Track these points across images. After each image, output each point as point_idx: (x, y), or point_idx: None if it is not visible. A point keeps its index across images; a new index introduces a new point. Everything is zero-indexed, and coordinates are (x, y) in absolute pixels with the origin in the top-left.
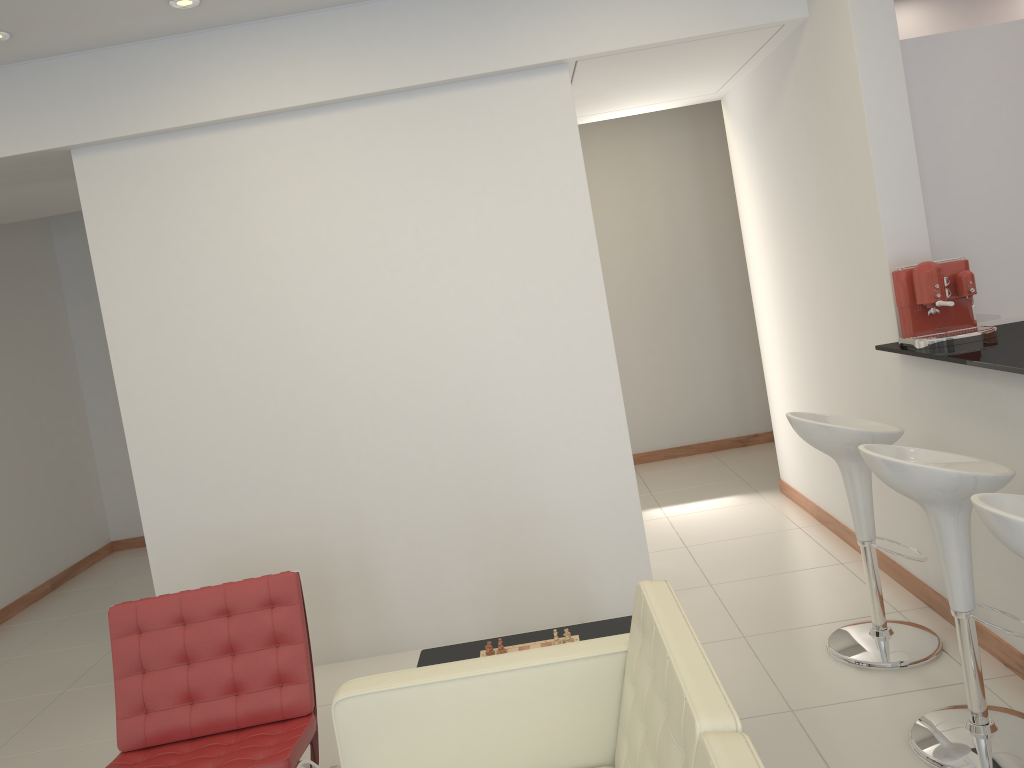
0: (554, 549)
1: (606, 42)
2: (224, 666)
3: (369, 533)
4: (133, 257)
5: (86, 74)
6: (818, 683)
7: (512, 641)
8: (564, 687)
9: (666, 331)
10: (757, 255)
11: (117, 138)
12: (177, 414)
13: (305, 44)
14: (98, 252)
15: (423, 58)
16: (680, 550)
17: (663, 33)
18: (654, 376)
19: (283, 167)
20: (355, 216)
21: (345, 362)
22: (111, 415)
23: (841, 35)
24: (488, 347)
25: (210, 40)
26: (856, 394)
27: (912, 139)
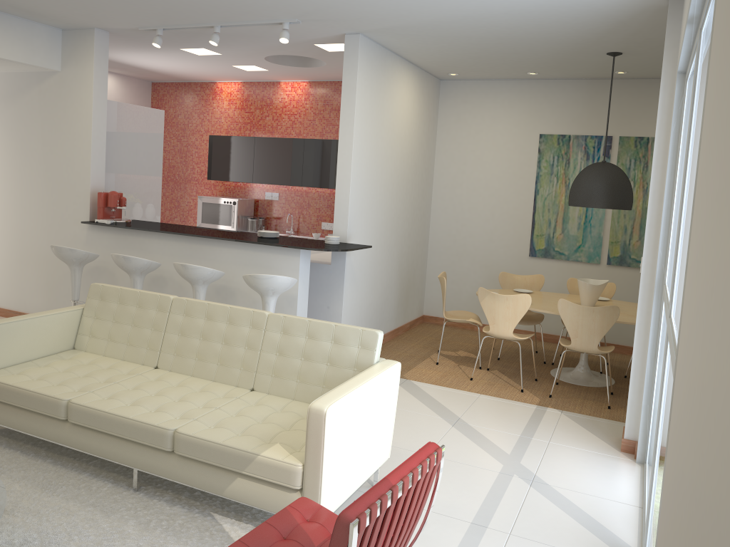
0: None
1: None
2: None
3: None
4: None
5: None
6: None
7: None
8: (63, 321)
9: None
10: None
11: None
12: None
13: None
14: None
15: None
16: None
17: None
18: None
19: None
20: None
21: None
22: None
23: (84, 89)
24: None
25: None
26: (48, 244)
27: (105, 141)
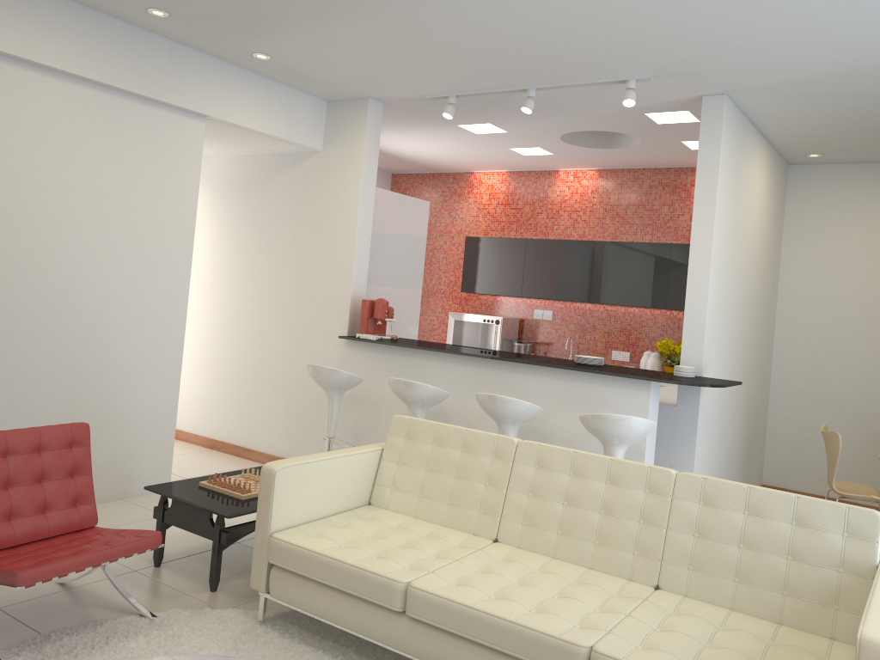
0: (118, 444)
1: (235, 117)
2: (38, 490)
3: None
4: None
5: None
6: None
7: (205, 479)
8: (360, 465)
9: None
10: (194, 268)
11: None
12: None
13: (53, 19)
14: None
15: (132, 73)
16: None
17: (262, 127)
18: None
19: None
20: (44, 161)
21: (3, 273)
22: None
23: (351, 172)
24: (113, 288)
25: None
26: (290, 364)
27: (370, 236)
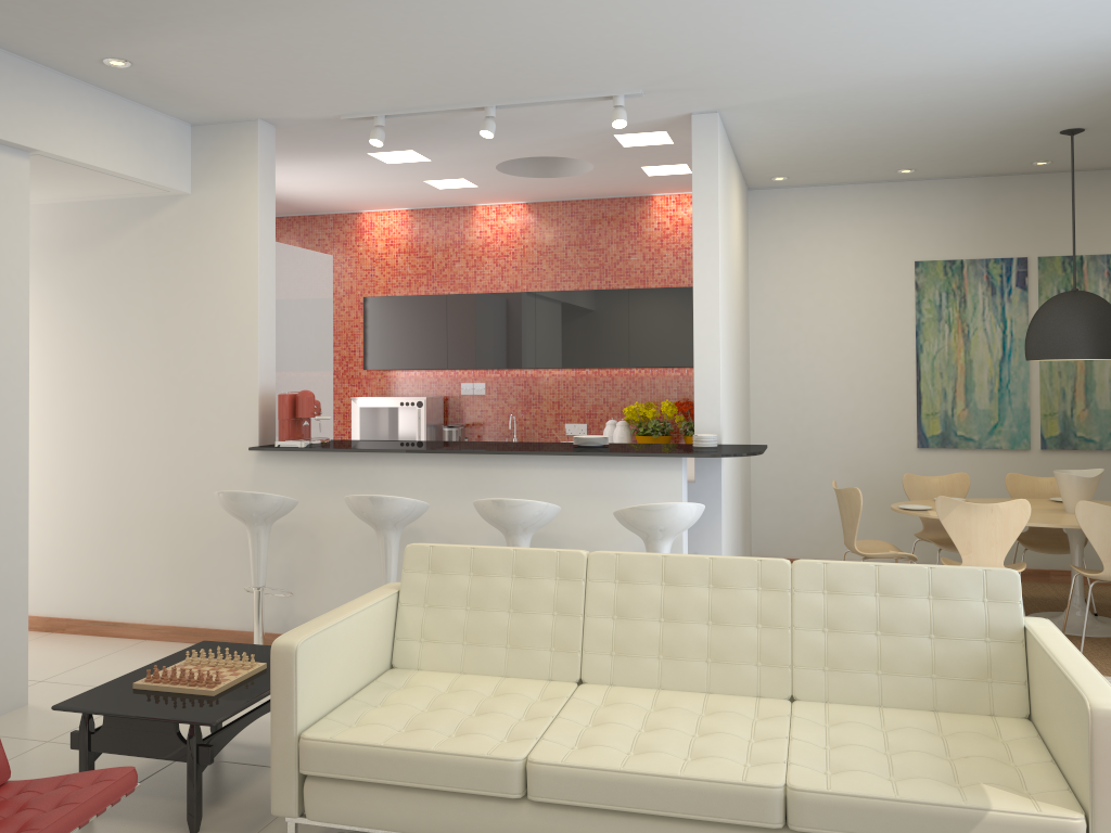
0: None
1: (73, 151)
2: None
3: None
4: None
5: None
6: None
7: (133, 677)
8: (379, 618)
9: None
10: None
11: None
12: None
13: None
14: None
15: None
16: None
17: (111, 163)
18: None
19: None
20: None
21: None
22: None
23: (240, 222)
24: None
25: None
26: (172, 494)
27: (275, 307)
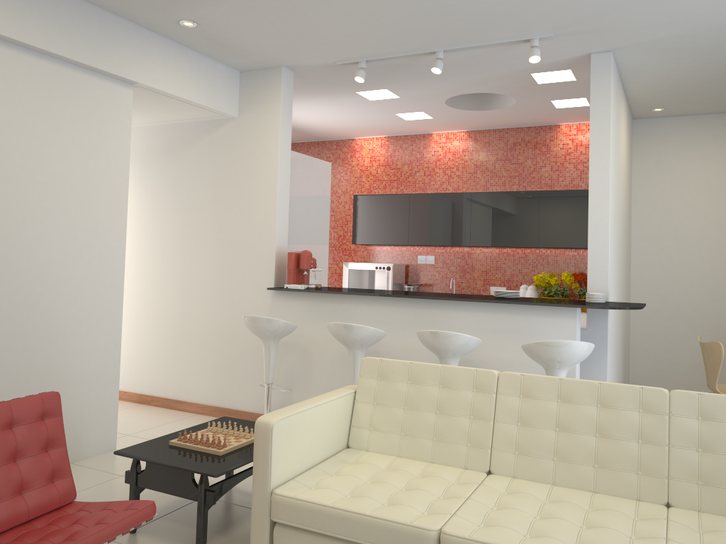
0: (65, 408)
1: (161, 84)
2: (14, 470)
3: None
4: None
5: None
6: None
7: (171, 437)
8: (339, 410)
9: None
10: None
11: None
12: None
13: None
14: None
15: (64, 38)
16: None
17: (185, 94)
18: None
19: None
20: None
21: None
22: None
23: (268, 135)
24: (53, 253)
25: None
26: (218, 317)
27: (289, 194)
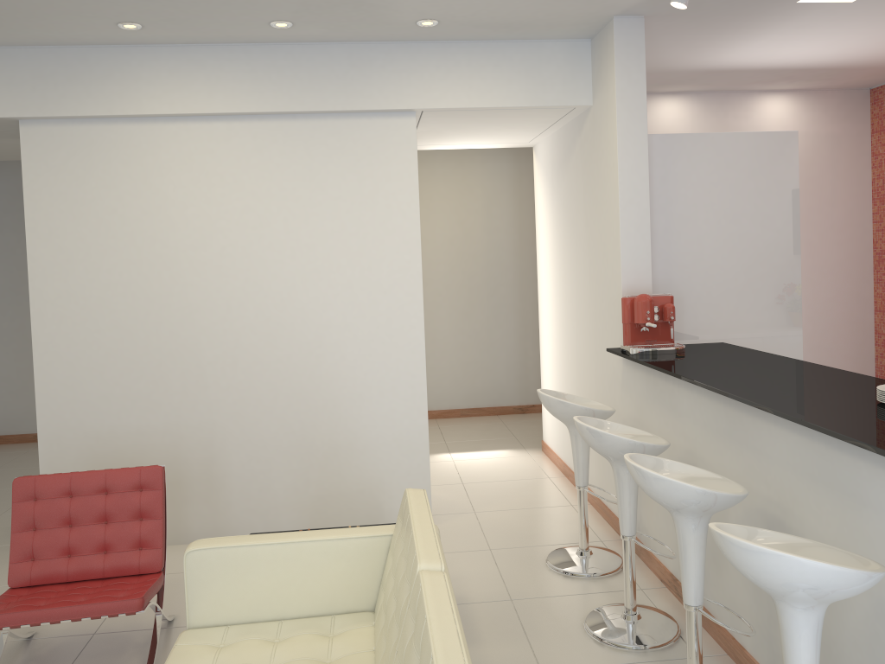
0: (360, 473)
1: (445, 101)
2: (98, 530)
3: (219, 446)
4: (58, 210)
5: (41, 64)
6: (534, 583)
7: None
8: (347, 555)
9: (474, 316)
10: (544, 268)
11: (59, 117)
12: (77, 337)
13: (218, 68)
14: (30, 203)
15: (308, 92)
16: (458, 485)
17: (488, 101)
18: (461, 350)
19: (188, 157)
20: (240, 202)
21: (217, 313)
22: (6, 330)
23: (610, 125)
24: (329, 314)
25: (144, 53)
26: (595, 381)
27: (648, 206)
